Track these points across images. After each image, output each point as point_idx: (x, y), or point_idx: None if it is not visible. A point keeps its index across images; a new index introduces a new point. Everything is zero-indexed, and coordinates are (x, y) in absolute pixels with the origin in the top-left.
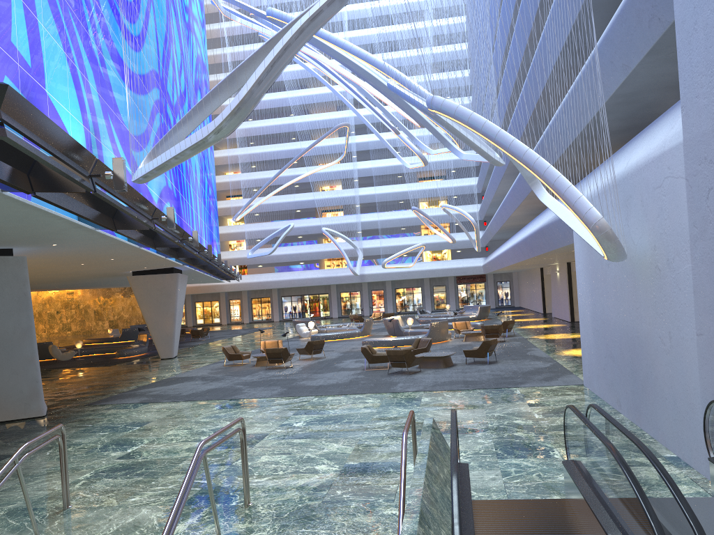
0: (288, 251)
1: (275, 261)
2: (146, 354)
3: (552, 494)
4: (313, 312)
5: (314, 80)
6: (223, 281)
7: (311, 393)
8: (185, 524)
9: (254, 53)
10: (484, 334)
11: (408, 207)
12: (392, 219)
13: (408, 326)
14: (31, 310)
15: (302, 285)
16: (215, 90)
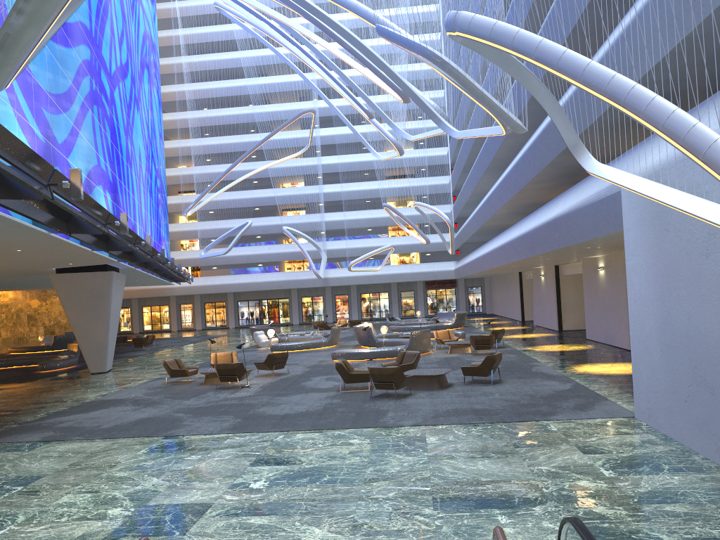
0: (245, 252)
1: (230, 262)
2: (75, 367)
3: None
4: (272, 318)
5: (275, 68)
6: (173, 284)
7: (274, 427)
8: None
9: None
10: (474, 346)
11: (375, 207)
12: (358, 218)
13: (382, 335)
14: None
15: (261, 288)
16: None
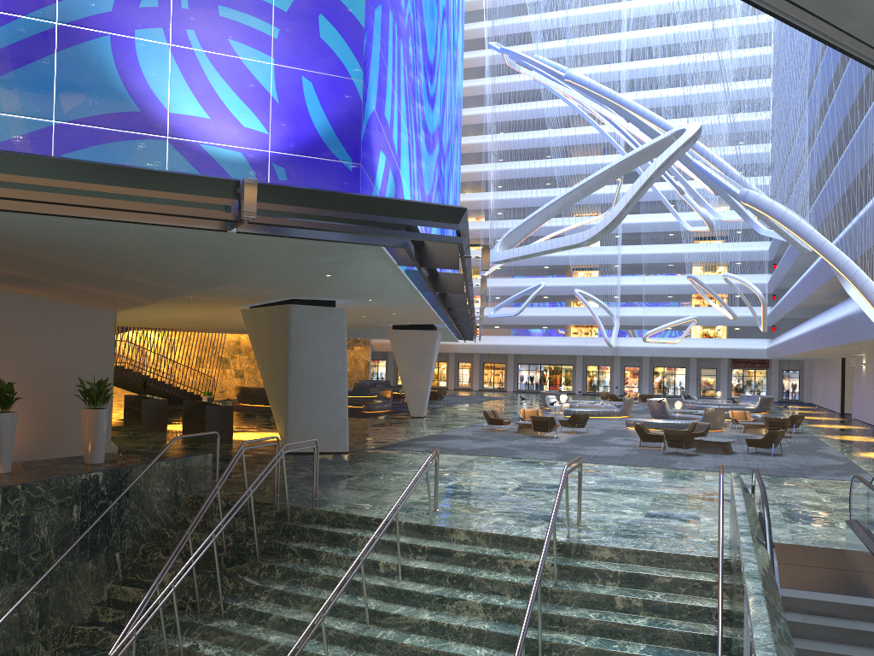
0: (531, 313)
1: (515, 323)
2: (391, 411)
3: (834, 547)
4: (553, 385)
5: (578, 117)
6: (458, 341)
7: (589, 460)
8: (536, 528)
9: (608, 169)
10: (767, 427)
11: (679, 272)
12: (658, 284)
13: (676, 410)
14: (346, 356)
15: (545, 353)
16: (569, 194)
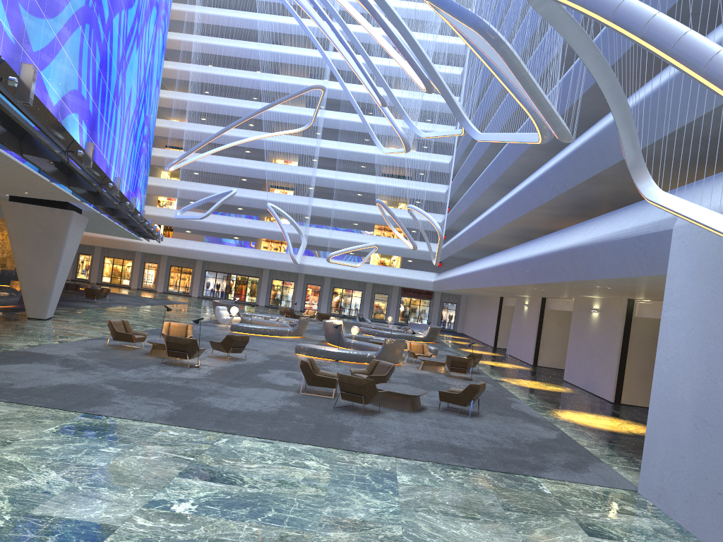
0: (223, 221)
1: (206, 229)
2: (13, 308)
3: None
4: (238, 295)
5: (291, 39)
6: (141, 239)
7: (218, 425)
8: None
9: None
10: (449, 366)
11: (366, 202)
12: (346, 210)
13: (352, 335)
14: None
15: (232, 262)
16: None
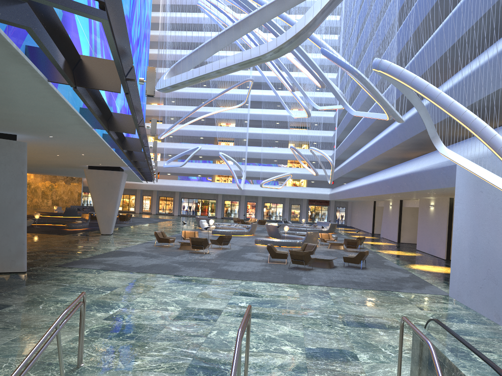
0: (191, 166)
1: (181, 172)
2: (87, 229)
3: None
4: (203, 212)
5: None
6: (142, 182)
7: (237, 277)
8: None
9: None
10: (346, 245)
11: (281, 146)
12: (269, 152)
13: (285, 232)
14: (26, 186)
15: (199, 191)
16: (243, 21)
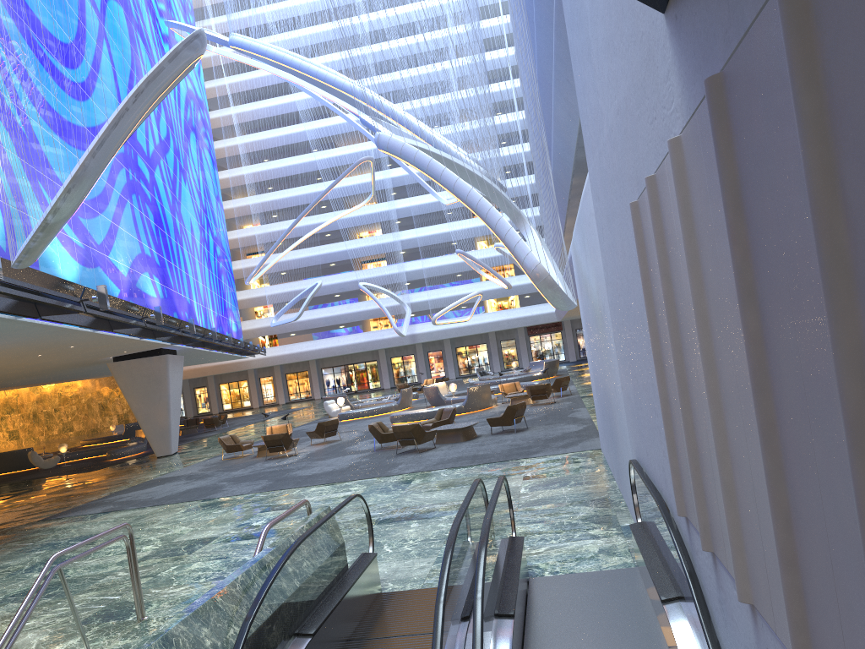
0: (323, 314)
1: (308, 327)
2: (143, 453)
3: None
4: (360, 384)
5: (337, 106)
6: (246, 357)
7: (296, 484)
8: (62, 646)
9: None
10: (530, 396)
11: (463, 249)
12: (443, 265)
13: (452, 393)
14: None
15: (344, 353)
16: None
